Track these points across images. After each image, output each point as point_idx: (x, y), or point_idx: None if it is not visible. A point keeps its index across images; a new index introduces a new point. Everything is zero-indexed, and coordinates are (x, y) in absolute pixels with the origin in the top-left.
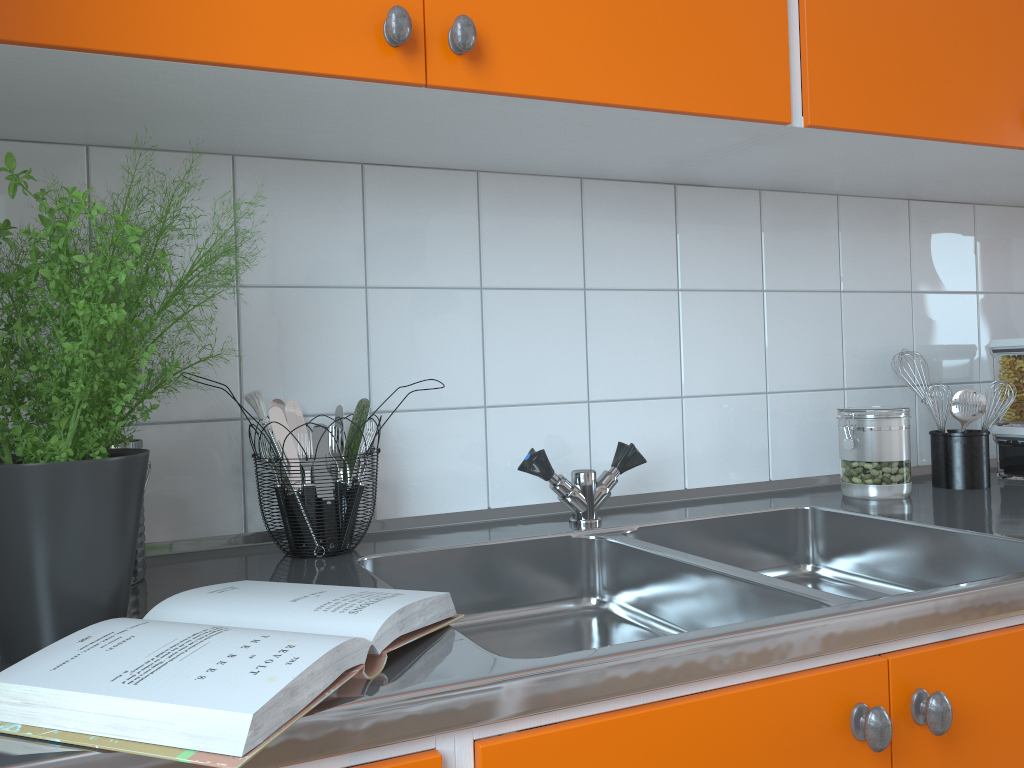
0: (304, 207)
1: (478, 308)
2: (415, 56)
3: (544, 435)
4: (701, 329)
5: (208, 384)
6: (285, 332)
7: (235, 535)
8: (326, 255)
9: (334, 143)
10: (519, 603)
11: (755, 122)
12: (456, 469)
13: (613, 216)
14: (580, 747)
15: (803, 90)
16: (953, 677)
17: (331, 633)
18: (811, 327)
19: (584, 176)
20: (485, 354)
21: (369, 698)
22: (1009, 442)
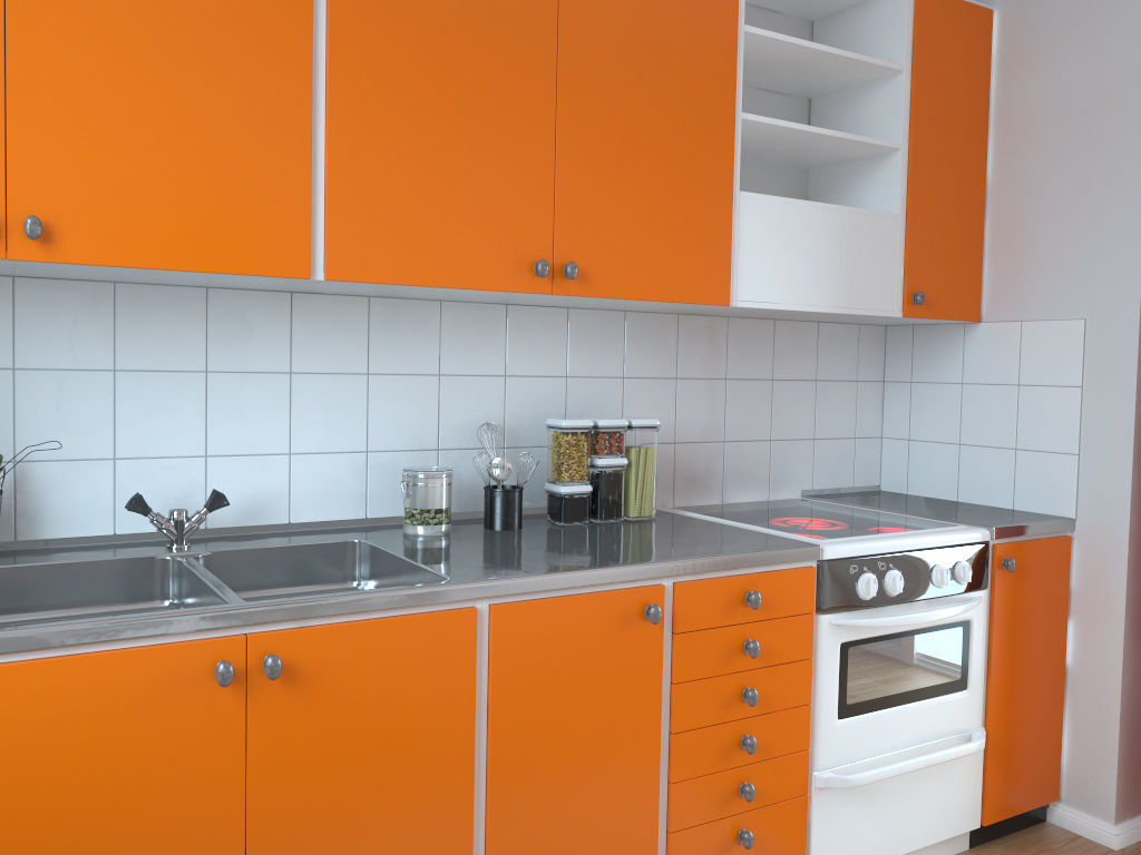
0: None
1: (111, 385)
2: None
3: (166, 481)
4: (310, 403)
5: None
6: None
7: None
8: None
9: None
10: (108, 603)
11: (283, 277)
12: (87, 504)
13: (234, 316)
14: (14, 675)
15: (325, 254)
16: (298, 648)
17: None
18: (410, 402)
19: (209, 286)
20: (116, 419)
21: None
22: (551, 495)
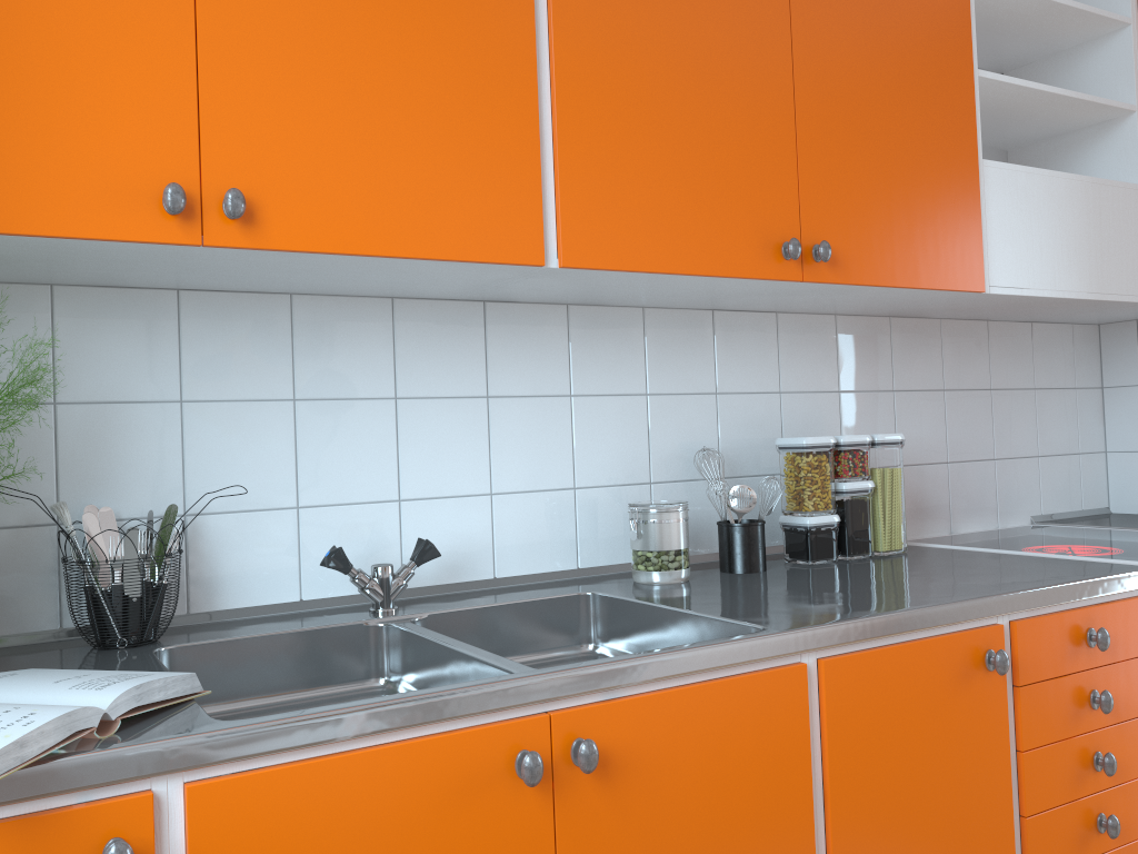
0: (121, 330)
1: (291, 418)
2: (192, 222)
3: (356, 532)
4: (510, 432)
5: (18, 496)
6: (101, 444)
7: (51, 630)
8: (142, 373)
9: (143, 277)
10: (313, 685)
11: (513, 265)
12: (269, 565)
13: (424, 331)
14: (273, 786)
15: (558, 236)
16: (610, 728)
17: (76, 705)
18: (618, 427)
19: (395, 296)
20: (298, 459)
21: (93, 751)
22: (791, 530)
